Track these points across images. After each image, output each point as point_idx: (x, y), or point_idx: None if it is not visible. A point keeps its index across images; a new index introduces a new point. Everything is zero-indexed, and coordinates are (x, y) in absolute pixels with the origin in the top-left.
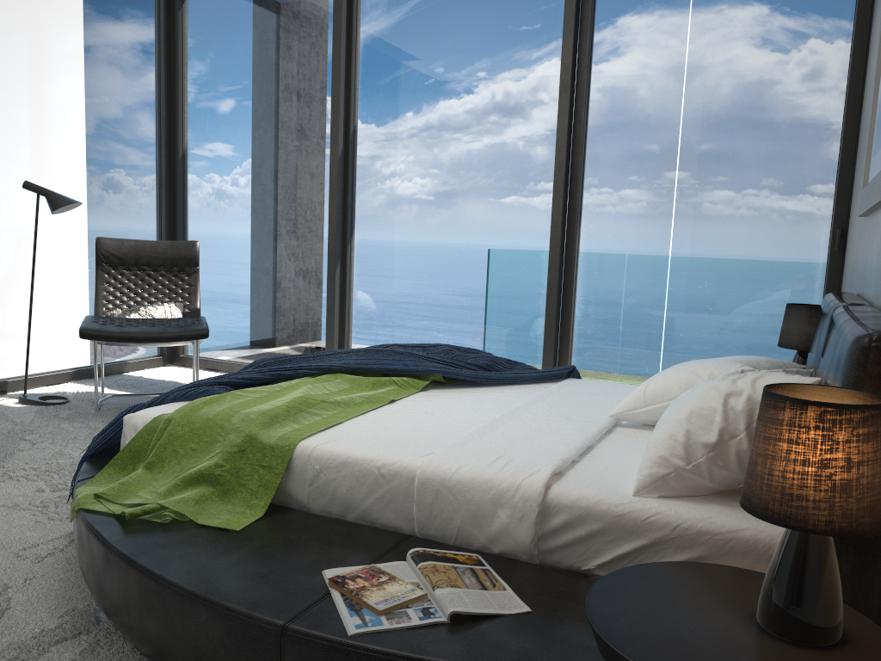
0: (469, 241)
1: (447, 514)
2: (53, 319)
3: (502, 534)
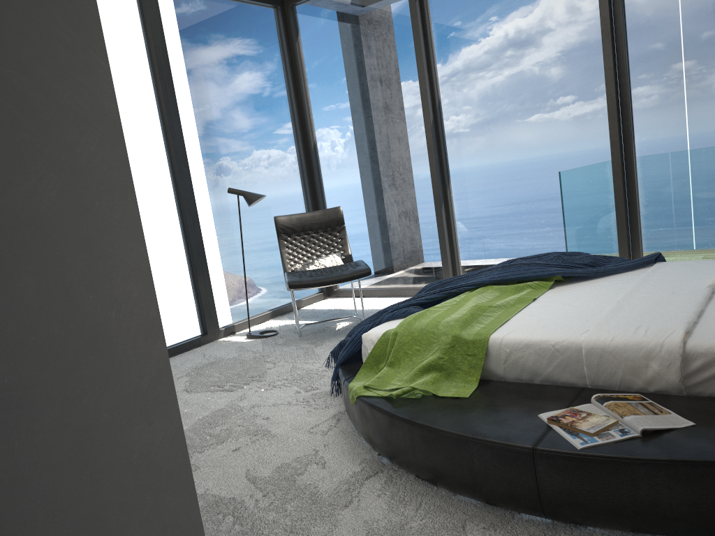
0: (543, 169)
1: (611, 369)
2: (253, 278)
3: (656, 378)
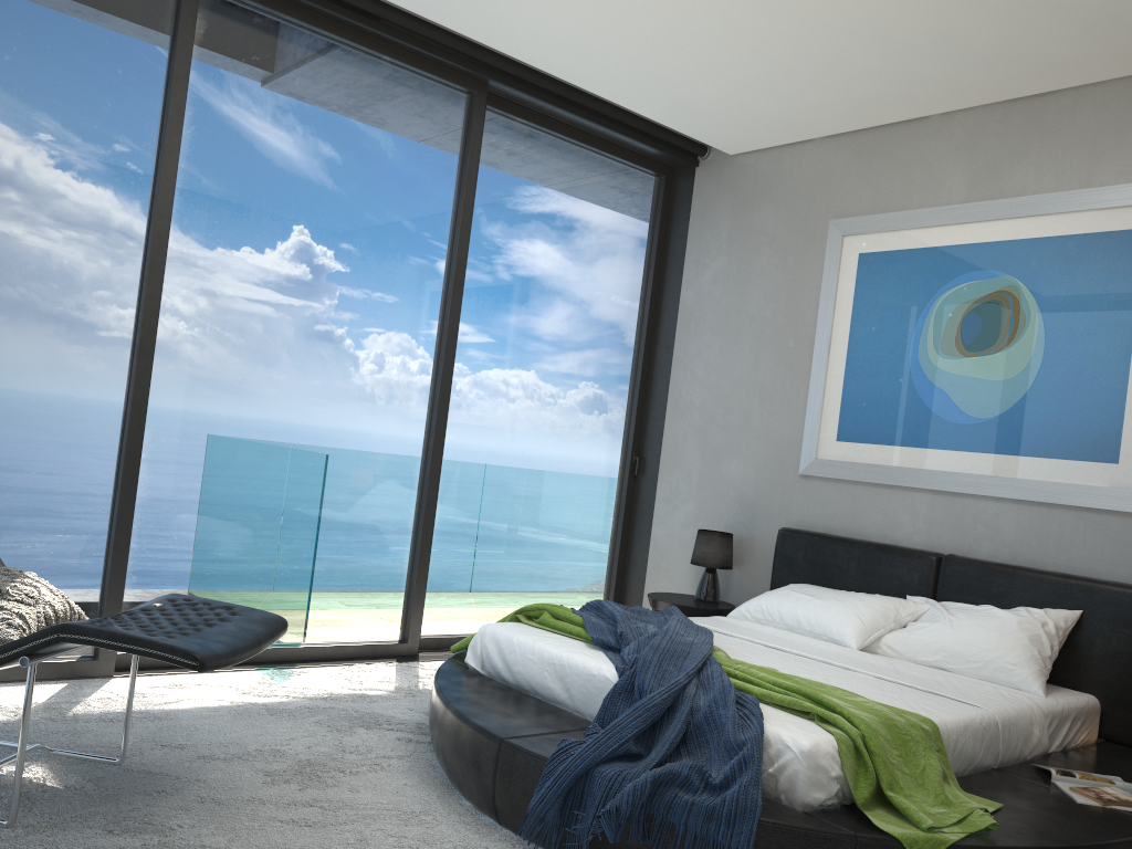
0: (332, 447)
1: (1014, 742)
2: None
3: (1037, 744)
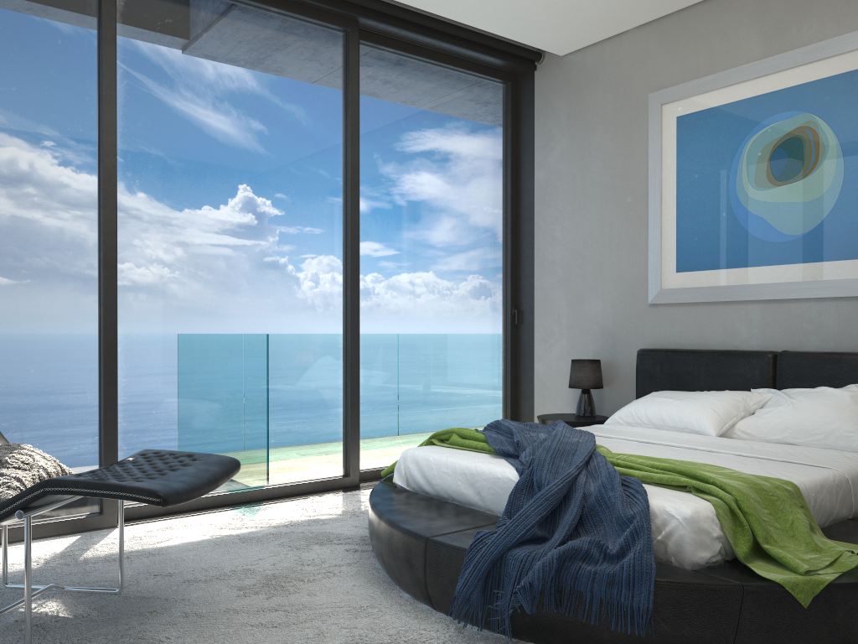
0: (270, 326)
1: None
2: None
3: None
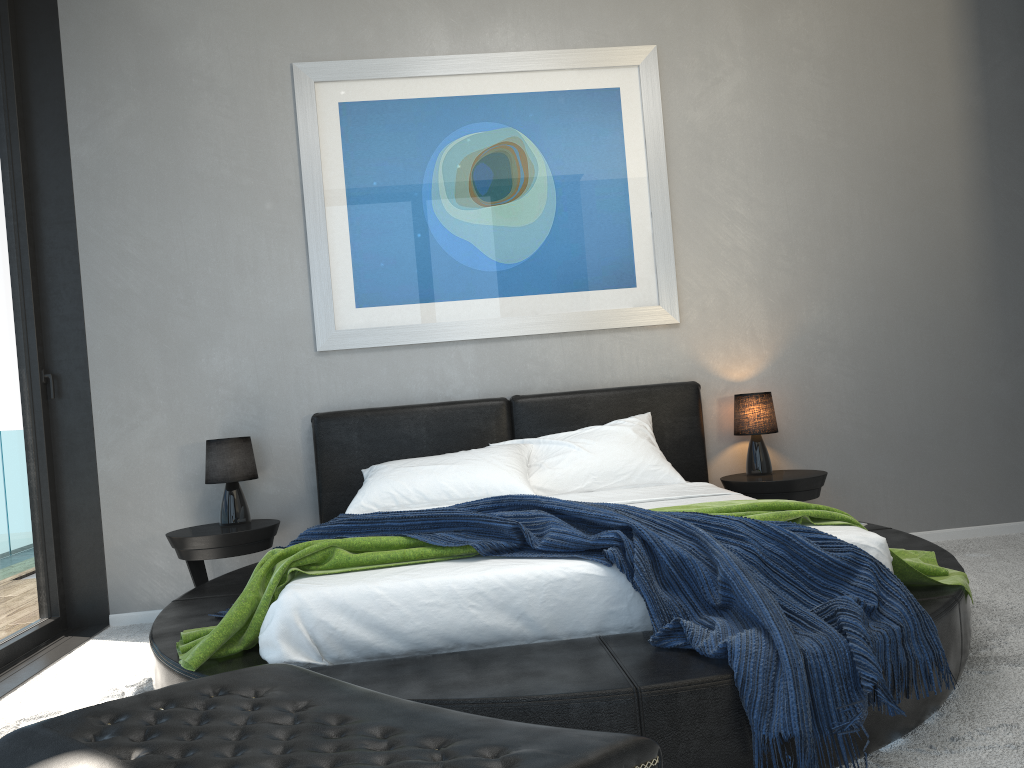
0: None
1: None
2: None
3: None
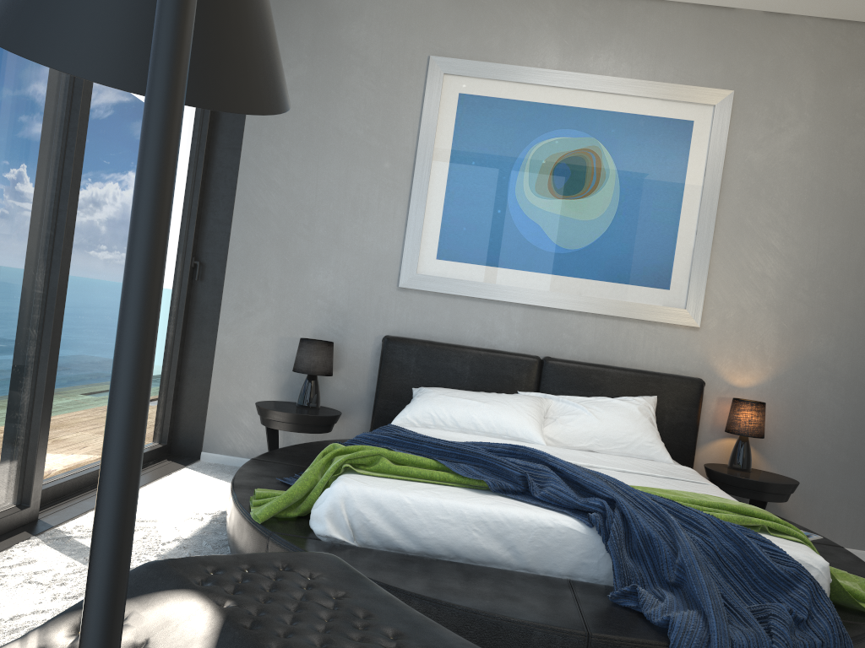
0: None
1: None
2: None
3: None
